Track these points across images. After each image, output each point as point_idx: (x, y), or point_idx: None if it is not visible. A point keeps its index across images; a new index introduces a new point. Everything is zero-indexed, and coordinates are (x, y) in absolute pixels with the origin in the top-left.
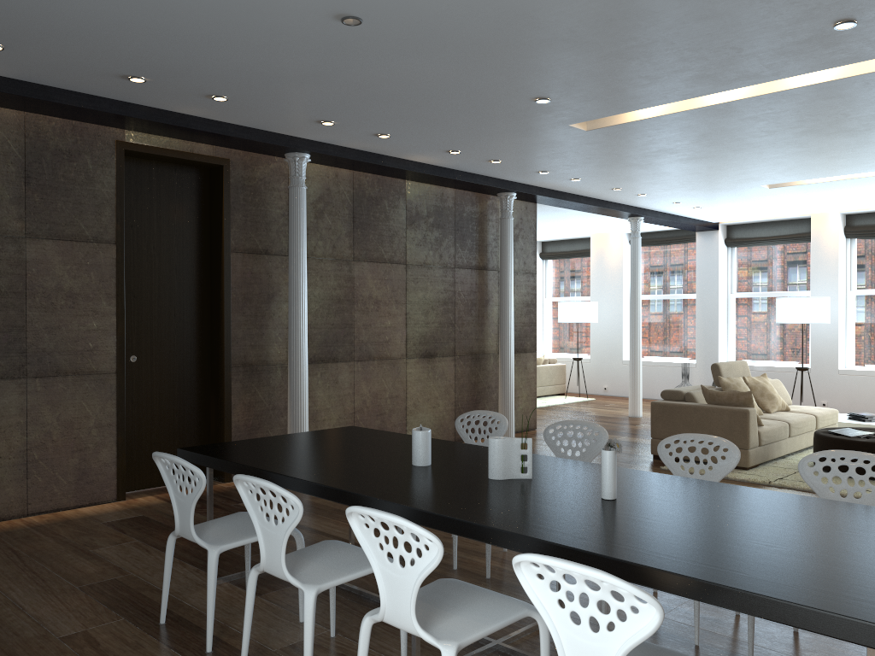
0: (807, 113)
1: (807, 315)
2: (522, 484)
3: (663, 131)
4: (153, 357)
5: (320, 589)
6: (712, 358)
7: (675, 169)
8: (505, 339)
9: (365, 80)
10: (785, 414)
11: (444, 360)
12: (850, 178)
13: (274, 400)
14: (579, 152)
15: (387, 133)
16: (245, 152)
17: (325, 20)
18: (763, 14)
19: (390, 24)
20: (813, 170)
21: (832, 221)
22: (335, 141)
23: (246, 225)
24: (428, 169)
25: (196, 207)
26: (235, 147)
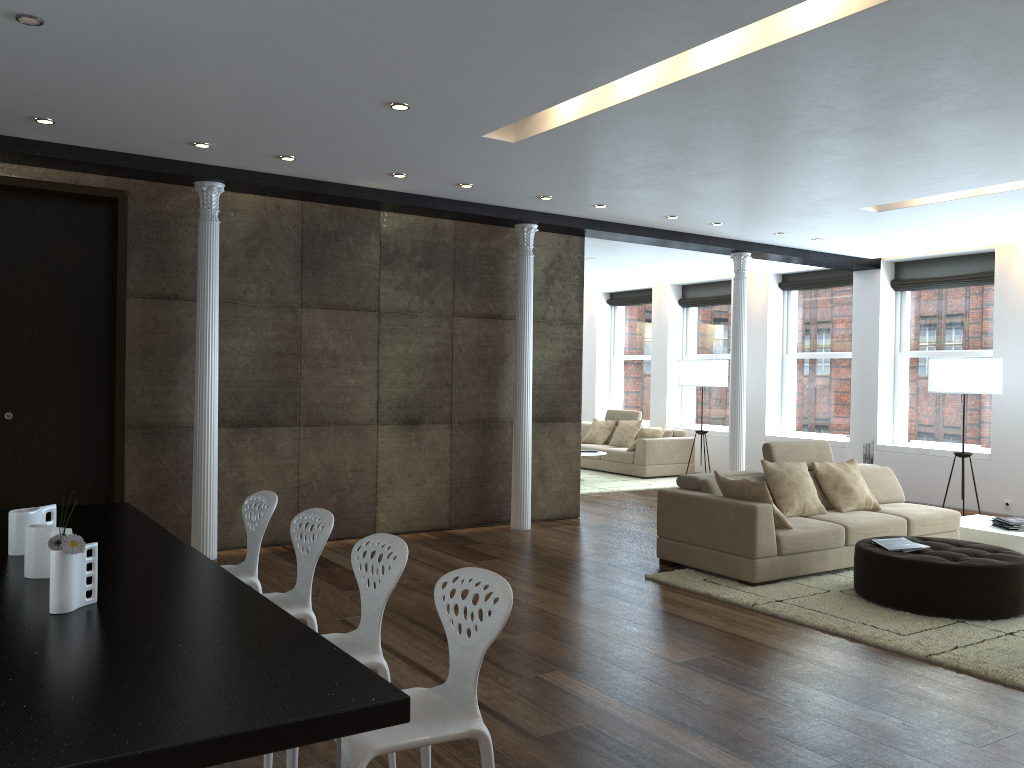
0: (770, 106)
1: (964, 382)
2: (32, 586)
3: (614, 140)
4: (34, 414)
5: None
6: (869, 436)
7: (708, 189)
8: (519, 404)
9: (161, 91)
10: (860, 515)
11: (435, 427)
12: (975, 196)
13: (185, 468)
14: (550, 170)
15: (287, 155)
16: (149, 182)
17: (4, 22)
18: None
19: (78, 21)
20: (902, 185)
21: (1022, 255)
22: (245, 166)
23: (149, 266)
24: (392, 197)
25: (94, 247)
26: (129, 177)
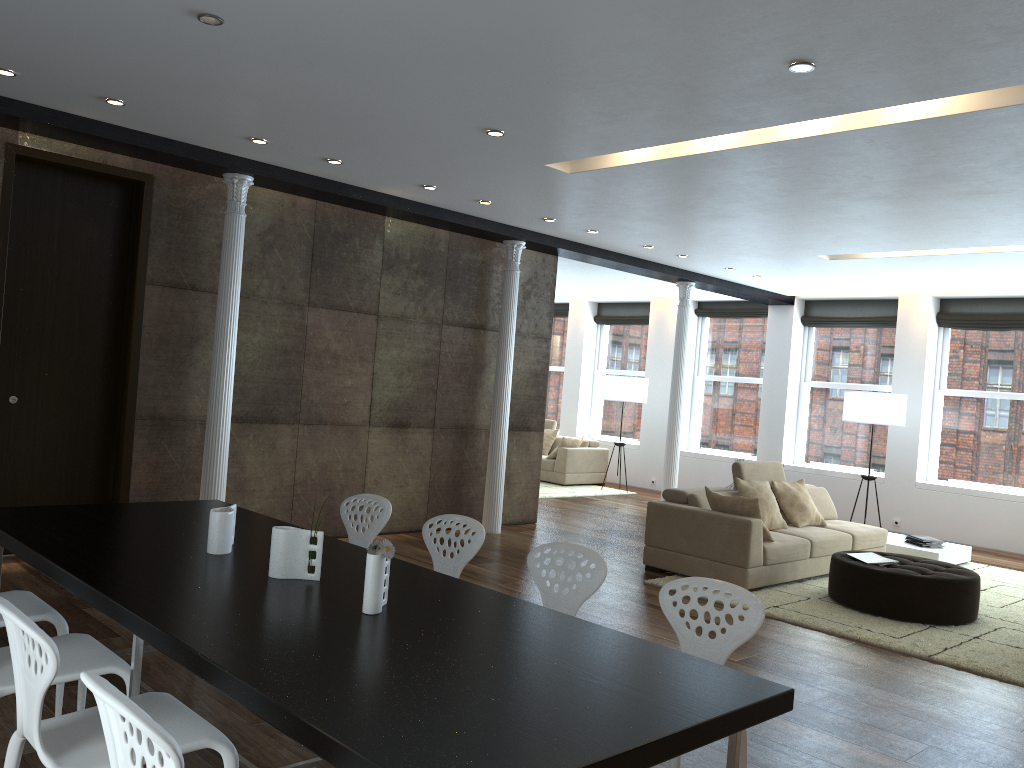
0: (821, 171)
1: (877, 414)
2: (296, 586)
3: (662, 181)
4: (39, 400)
5: (4, 692)
6: (775, 456)
7: (703, 228)
8: (498, 413)
9: (271, 93)
10: (815, 530)
11: (420, 431)
12: (920, 255)
13: (189, 462)
14: (577, 198)
15: (337, 159)
16: (175, 168)
17: (180, 17)
18: (696, 47)
19: (259, 26)
20: (870, 242)
21: (922, 305)
22: (282, 163)
23: (169, 254)
24: (407, 205)
25: (110, 229)
26: (160, 161)
